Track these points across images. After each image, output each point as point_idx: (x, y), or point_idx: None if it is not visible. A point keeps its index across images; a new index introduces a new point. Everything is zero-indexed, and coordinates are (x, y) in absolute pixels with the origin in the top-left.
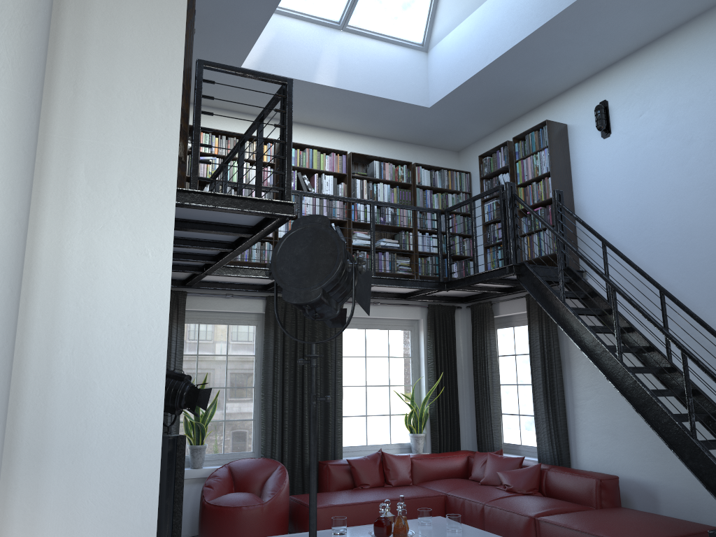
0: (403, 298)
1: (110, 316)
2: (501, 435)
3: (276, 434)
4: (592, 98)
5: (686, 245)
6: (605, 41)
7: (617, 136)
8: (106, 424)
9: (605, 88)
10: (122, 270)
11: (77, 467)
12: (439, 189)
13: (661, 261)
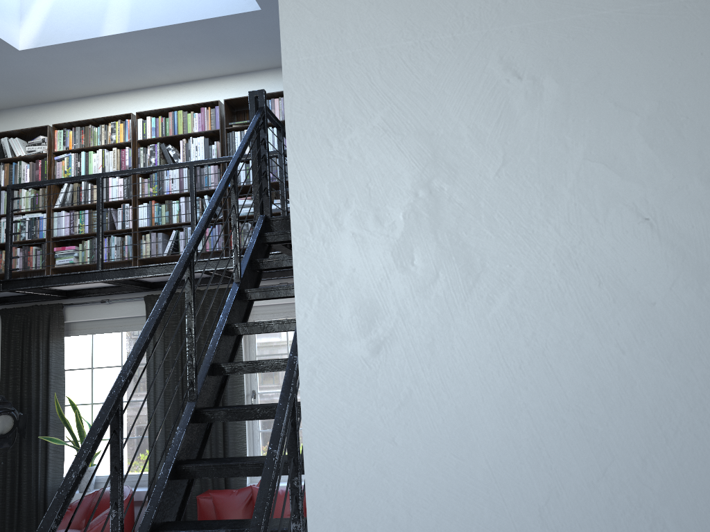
0: None
1: None
2: None
3: (156, 457)
4: None
5: None
6: None
7: None
8: None
9: None
10: None
11: None
12: None
13: None
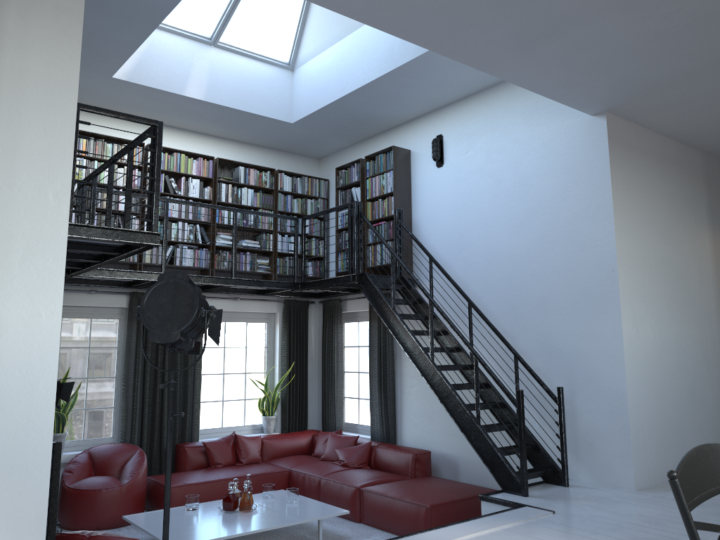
0: (262, 294)
1: (11, 365)
2: (343, 416)
3: (136, 421)
4: (431, 130)
5: (492, 265)
6: (442, 88)
7: (448, 167)
8: (8, 447)
9: (441, 124)
10: (21, 329)
11: None
12: (299, 195)
13: (473, 277)
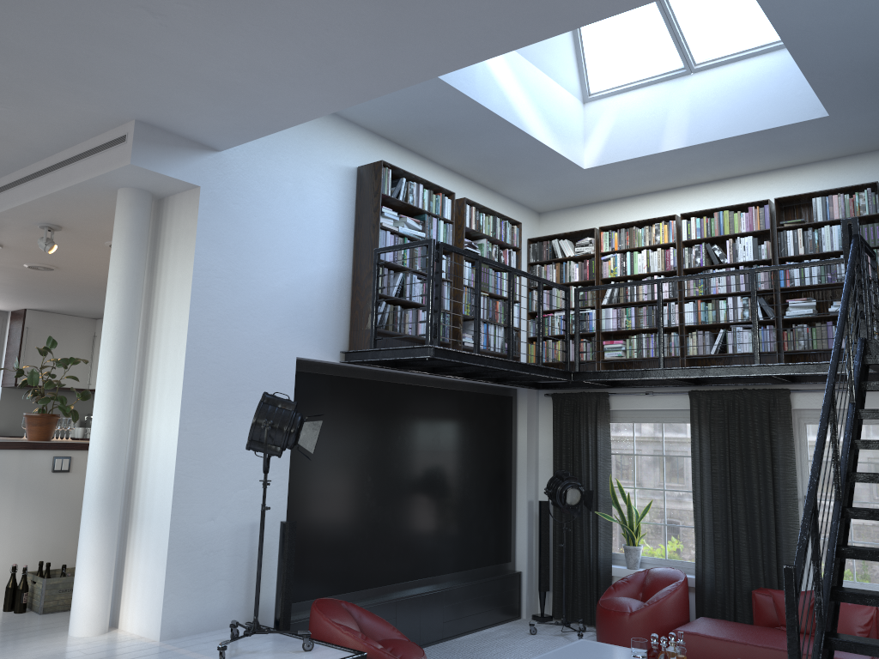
0: None
1: (160, 460)
2: None
3: (704, 547)
4: None
5: None
6: None
7: None
8: (157, 509)
9: None
10: (165, 438)
11: (150, 526)
12: None
13: None
